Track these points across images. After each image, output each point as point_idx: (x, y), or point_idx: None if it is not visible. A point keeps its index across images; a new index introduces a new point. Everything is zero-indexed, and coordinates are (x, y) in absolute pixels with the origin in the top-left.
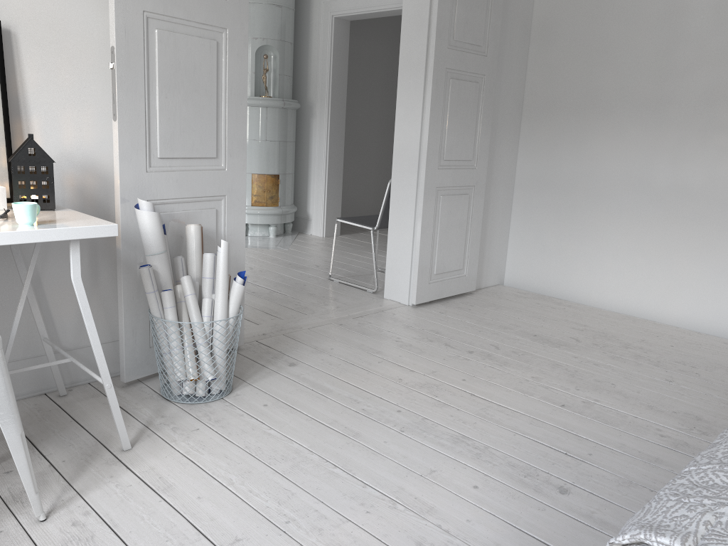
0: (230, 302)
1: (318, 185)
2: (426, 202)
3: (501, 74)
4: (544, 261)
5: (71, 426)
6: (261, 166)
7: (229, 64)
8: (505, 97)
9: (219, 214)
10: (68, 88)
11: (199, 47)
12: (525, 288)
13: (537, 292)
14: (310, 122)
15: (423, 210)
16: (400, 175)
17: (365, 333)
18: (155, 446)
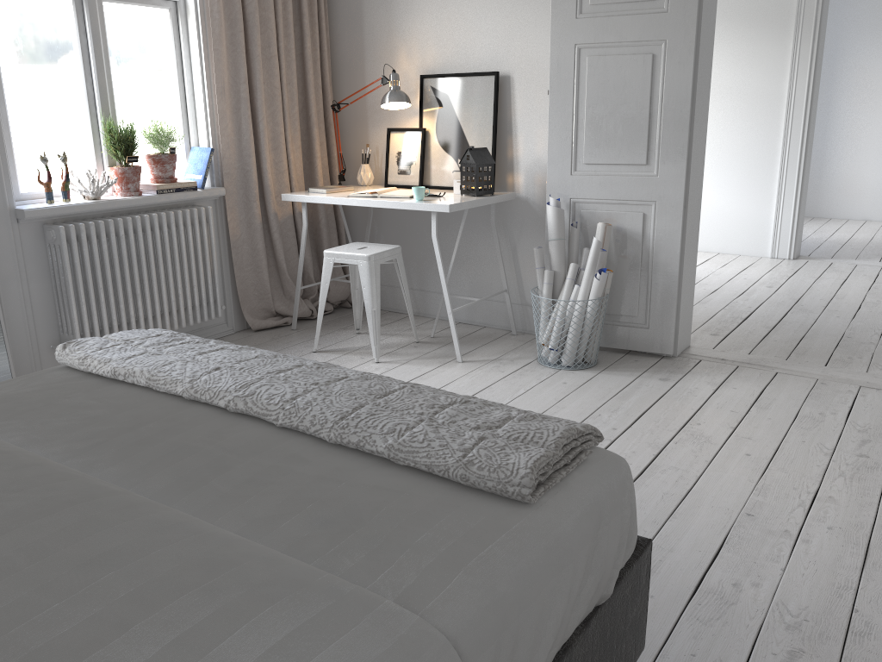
0: (590, 293)
1: None
2: None
3: None
4: None
5: (475, 345)
6: None
7: (667, 73)
8: None
9: (648, 218)
10: (541, 111)
11: (630, 64)
12: None
13: None
14: None
15: None
16: None
17: (817, 396)
18: (469, 367)
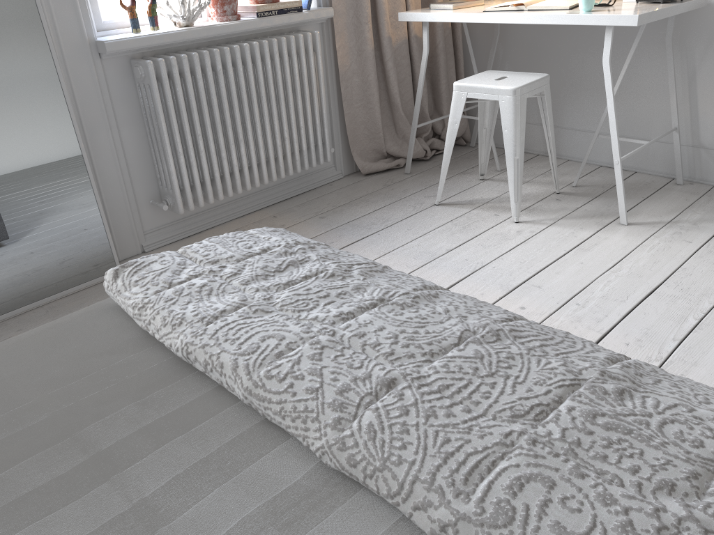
0: None
1: None
2: None
3: None
4: None
5: (634, 199)
6: None
7: None
8: None
9: None
10: None
11: None
12: None
13: None
14: None
15: None
16: None
17: None
18: (639, 232)
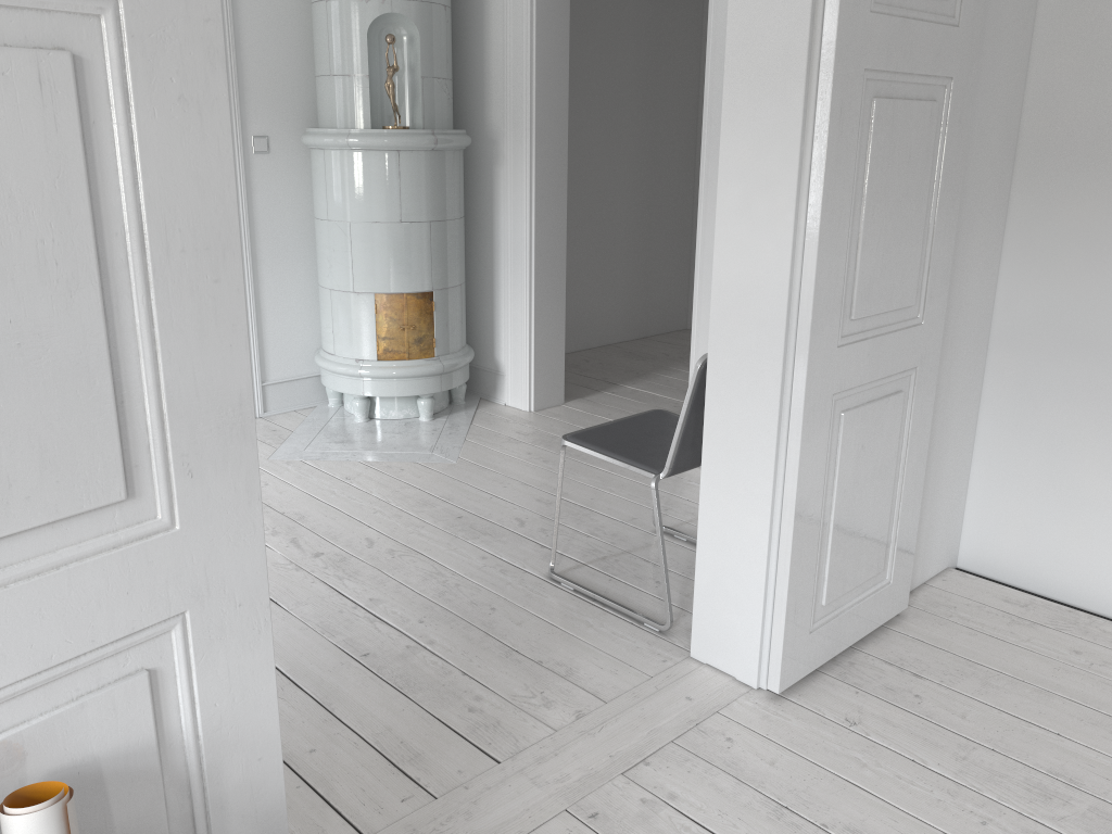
0: None
1: (515, 305)
2: (808, 441)
3: (979, 69)
4: (1069, 525)
5: None
6: (394, 277)
7: (148, 139)
8: (984, 126)
9: (165, 679)
10: None
11: None
12: (1014, 579)
13: (1049, 593)
14: (493, 174)
15: (801, 461)
16: (732, 363)
17: None
18: None
